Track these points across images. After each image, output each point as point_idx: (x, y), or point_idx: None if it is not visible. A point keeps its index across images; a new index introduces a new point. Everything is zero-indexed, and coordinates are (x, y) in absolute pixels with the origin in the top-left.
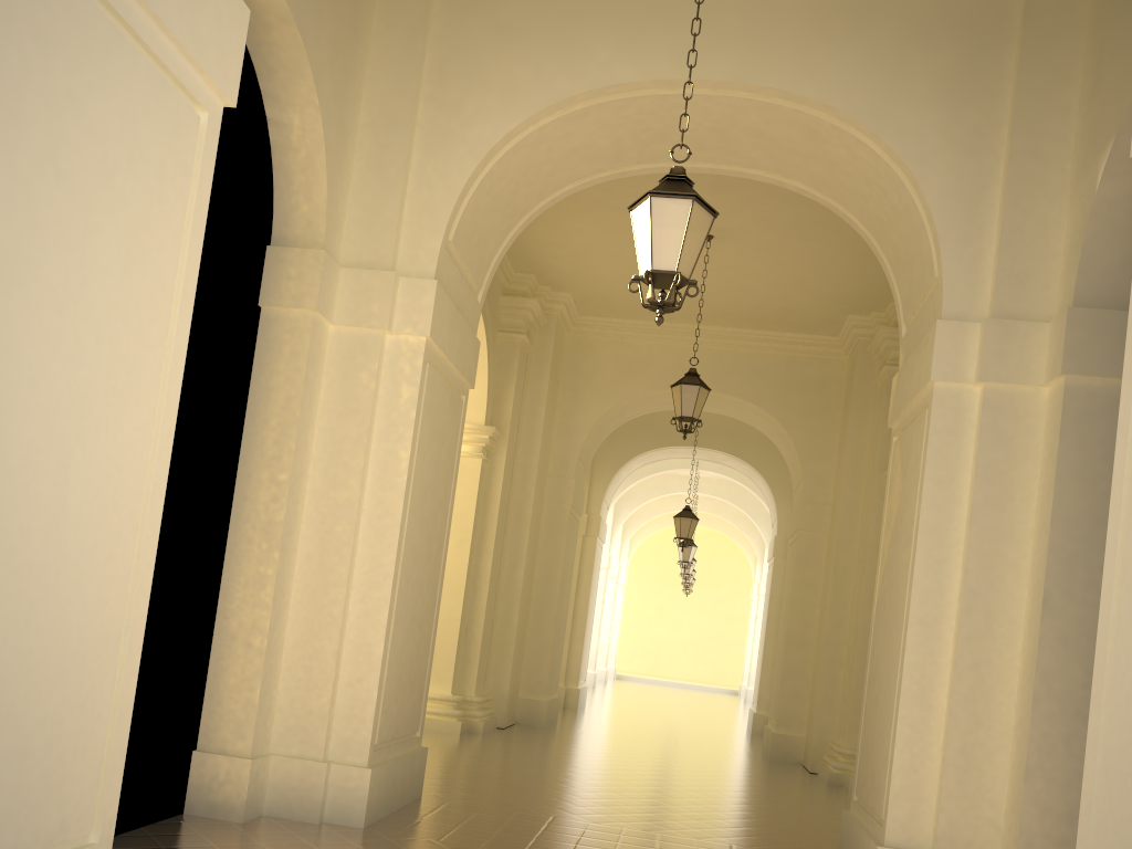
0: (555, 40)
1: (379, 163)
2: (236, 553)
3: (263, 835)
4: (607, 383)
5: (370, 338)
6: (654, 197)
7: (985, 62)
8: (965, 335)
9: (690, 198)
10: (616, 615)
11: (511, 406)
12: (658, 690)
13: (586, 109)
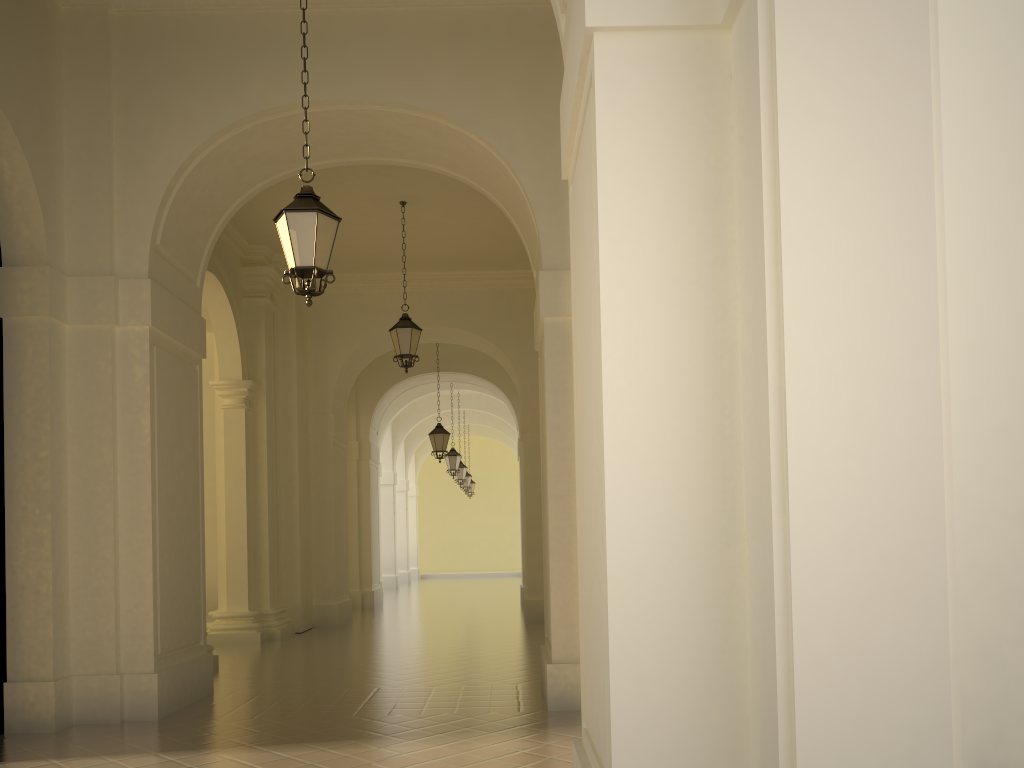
0: (218, 75)
1: (86, 187)
2: (14, 520)
3: (72, 737)
4: (349, 329)
5: (102, 332)
6: (288, 212)
7: (550, 71)
8: (561, 280)
9: (314, 211)
10: (412, 523)
11: (264, 360)
12: (455, 582)
13: (254, 128)
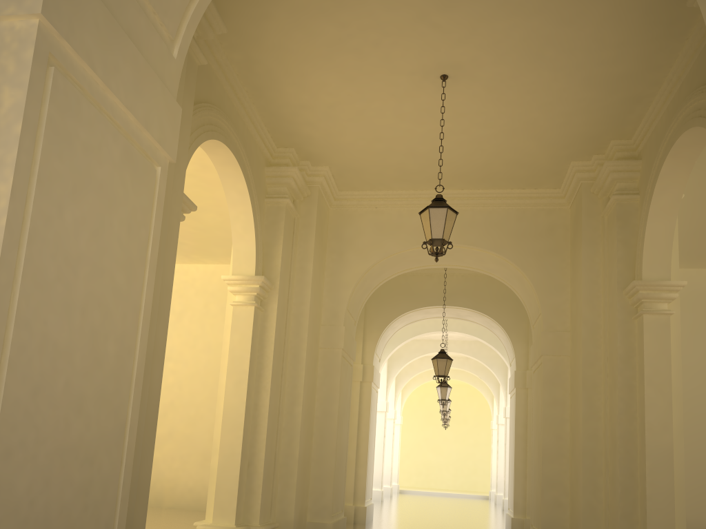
0: None
1: None
2: None
3: None
4: (366, 245)
5: None
6: None
7: None
8: None
9: None
10: (396, 446)
11: (280, 260)
12: (430, 500)
13: None
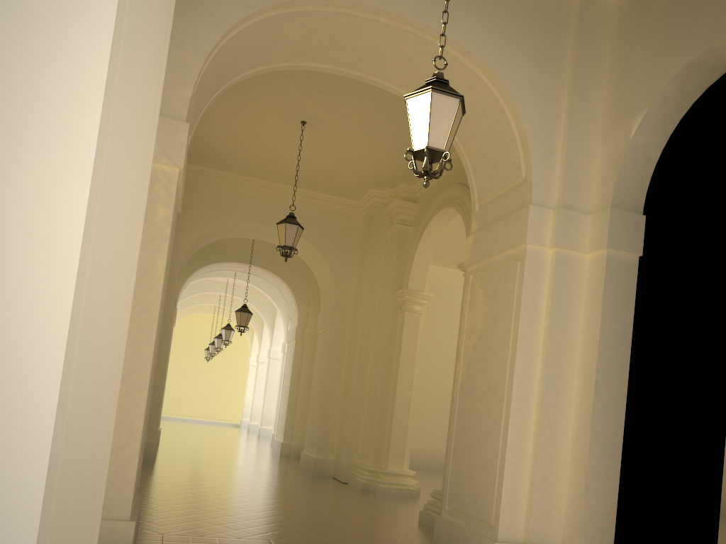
0: None
1: None
2: None
3: None
4: (203, 214)
5: None
6: (434, 92)
7: (556, 44)
8: (545, 216)
9: (459, 98)
10: None
11: None
12: (190, 426)
13: (300, 13)
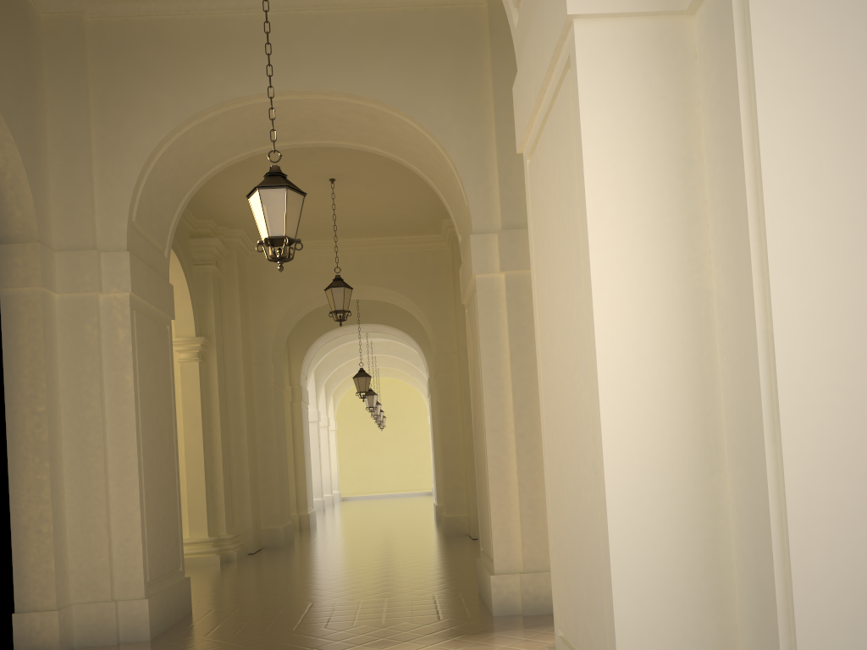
0: (182, 71)
1: (69, 172)
2: (16, 468)
3: None
4: (284, 290)
5: (88, 299)
6: (261, 189)
7: (472, 62)
8: (489, 242)
9: (284, 187)
10: (333, 453)
11: (213, 319)
12: (373, 503)
13: (215, 117)
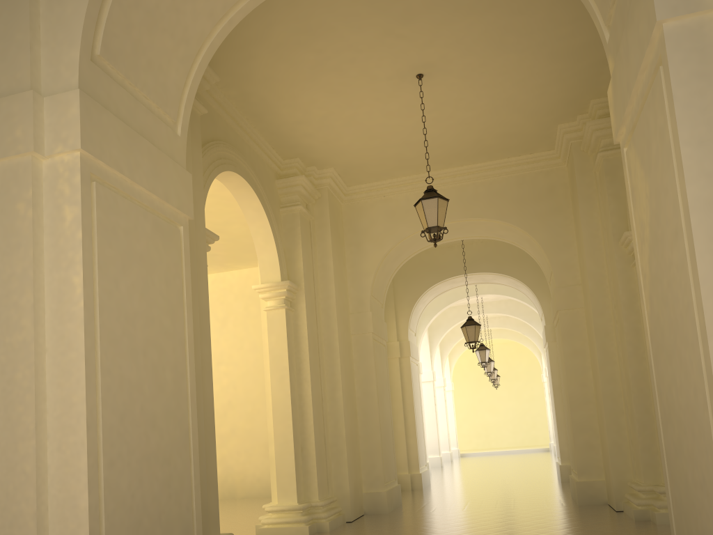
0: None
1: None
2: None
3: None
4: (380, 232)
5: (21, 166)
6: None
7: None
8: None
9: None
10: (450, 412)
11: (301, 263)
12: (490, 459)
13: None
